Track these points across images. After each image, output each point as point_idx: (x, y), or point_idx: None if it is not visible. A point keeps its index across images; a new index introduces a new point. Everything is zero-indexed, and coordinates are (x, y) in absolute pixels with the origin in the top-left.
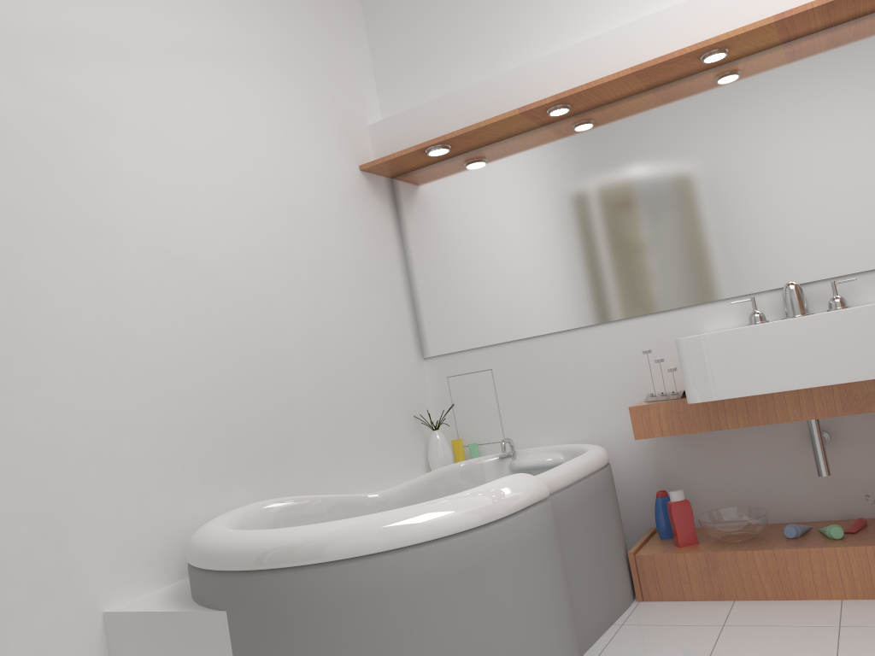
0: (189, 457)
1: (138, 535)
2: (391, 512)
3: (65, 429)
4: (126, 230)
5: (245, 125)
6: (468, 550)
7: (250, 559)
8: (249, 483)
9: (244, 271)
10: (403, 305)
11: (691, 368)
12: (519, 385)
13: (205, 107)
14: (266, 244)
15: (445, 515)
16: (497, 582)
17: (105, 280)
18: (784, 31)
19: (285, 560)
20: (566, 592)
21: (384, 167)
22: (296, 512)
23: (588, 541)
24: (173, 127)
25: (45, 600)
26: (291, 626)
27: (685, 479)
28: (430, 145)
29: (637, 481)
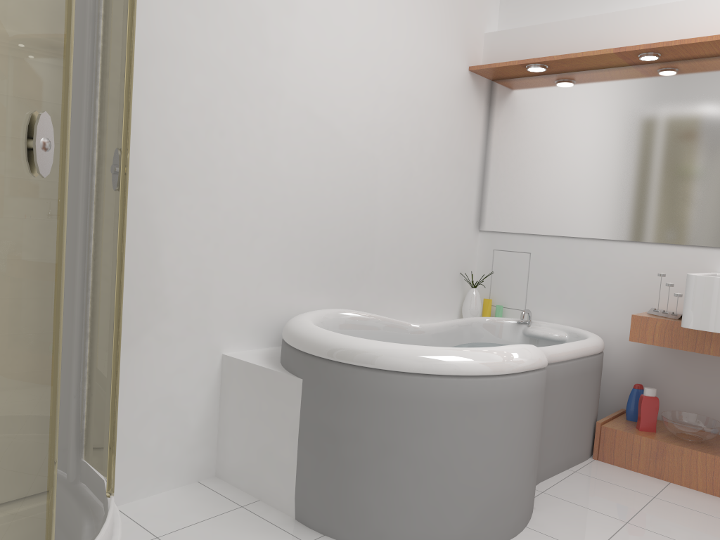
0: (296, 265)
1: (253, 310)
2: (429, 348)
3: (222, 228)
4: (288, 93)
5: (390, 21)
6: (476, 389)
7: (326, 351)
8: (331, 293)
9: (363, 137)
10: (474, 185)
11: (693, 300)
12: (548, 271)
13: (363, 3)
14: (383, 119)
15: (466, 361)
16: (490, 417)
17: (268, 128)
18: None
19: (349, 359)
20: (539, 437)
21: (489, 72)
22: (359, 323)
23: (567, 405)
24: (337, 17)
25: (190, 337)
26: (343, 402)
27: (662, 381)
28: (531, 63)
29: (622, 371)
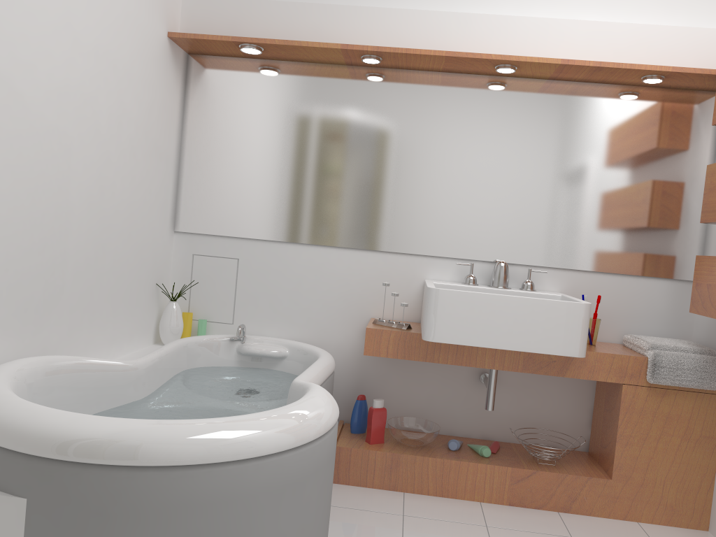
0: None
1: None
2: (237, 420)
3: None
4: None
5: None
6: (297, 464)
7: (79, 450)
8: (10, 333)
9: (53, 106)
10: (171, 178)
11: (436, 314)
12: (260, 279)
13: None
14: (77, 84)
15: (286, 430)
16: (309, 494)
17: None
18: (559, 72)
19: (124, 459)
20: None
21: (191, 43)
22: (61, 374)
23: None
24: None
25: None
26: (113, 526)
27: (378, 388)
28: (248, 42)
29: (339, 381)
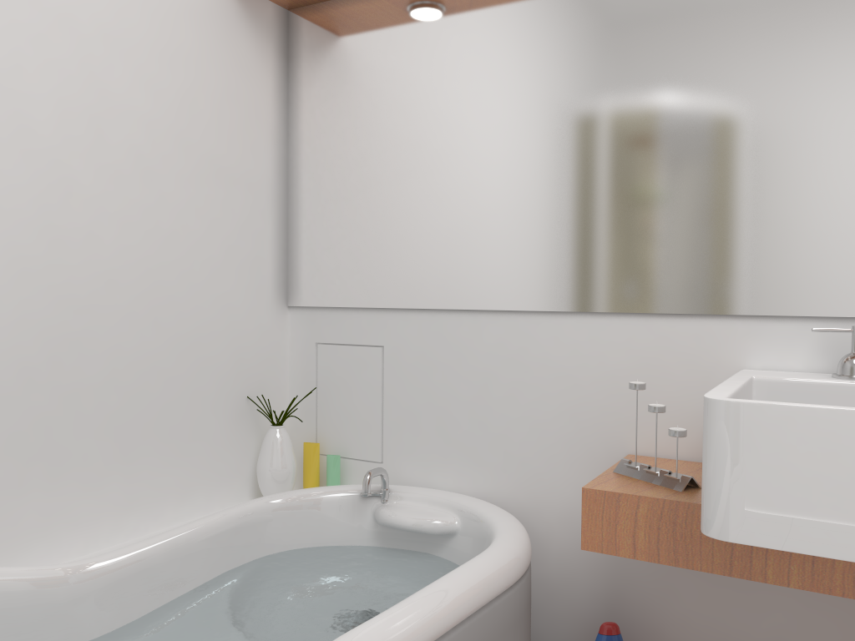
0: None
1: None
2: None
3: None
4: None
5: None
6: None
7: None
8: None
9: None
10: (266, 217)
11: (728, 468)
12: (419, 382)
13: None
14: None
15: None
16: None
17: None
18: None
19: None
20: None
21: None
22: None
23: None
24: None
25: None
26: None
27: (654, 604)
28: None
29: (574, 583)
